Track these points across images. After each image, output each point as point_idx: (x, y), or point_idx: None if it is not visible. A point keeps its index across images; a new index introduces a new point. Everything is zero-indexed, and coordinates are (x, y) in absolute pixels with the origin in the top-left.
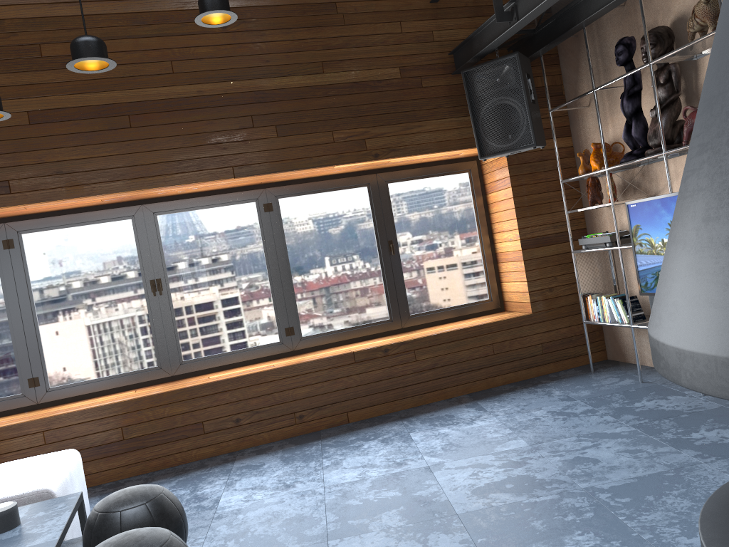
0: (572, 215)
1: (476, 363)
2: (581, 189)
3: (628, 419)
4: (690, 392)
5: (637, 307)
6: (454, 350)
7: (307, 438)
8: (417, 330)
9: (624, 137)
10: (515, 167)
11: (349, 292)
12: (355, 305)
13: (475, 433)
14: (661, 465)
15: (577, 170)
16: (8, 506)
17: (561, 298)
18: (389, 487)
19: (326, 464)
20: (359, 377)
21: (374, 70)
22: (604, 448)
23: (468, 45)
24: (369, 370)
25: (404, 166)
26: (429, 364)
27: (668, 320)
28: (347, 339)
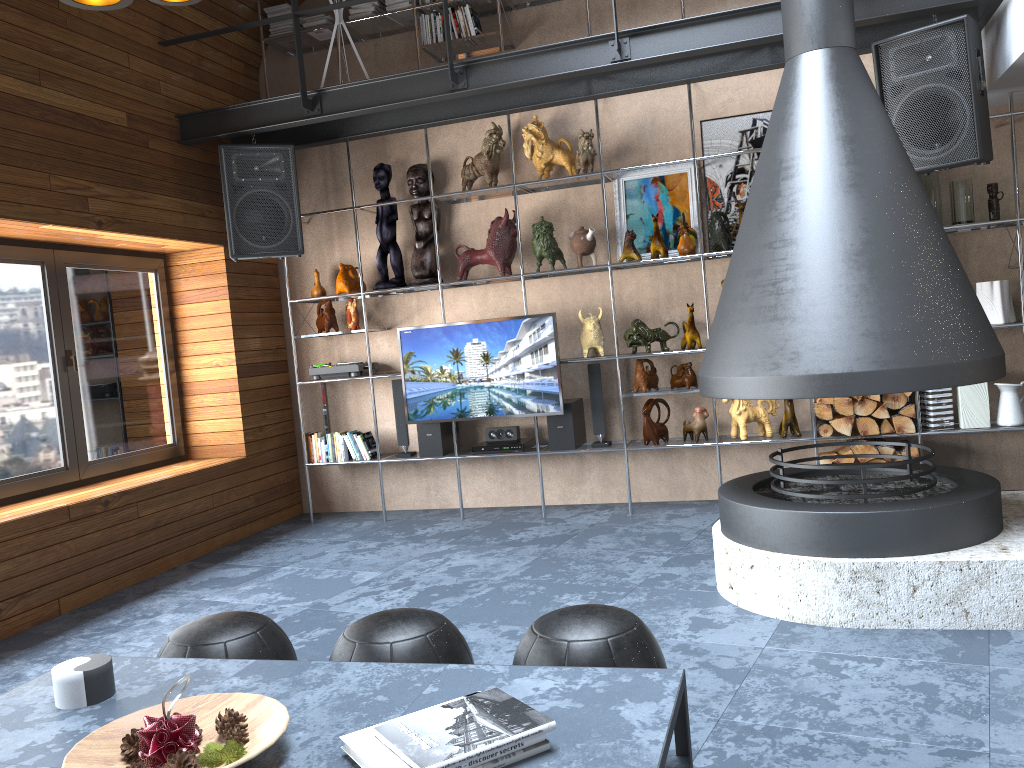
0: (277, 343)
1: (198, 520)
2: (285, 315)
3: (435, 541)
4: (447, 518)
5: (374, 443)
6: (177, 503)
7: (23, 641)
8: (104, 482)
9: (379, 263)
10: (233, 276)
11: (12, 422)
12: (20, 444)
13: (295, 580)
14: (527, 556)
15: (280, 292)
16: (97, 658)
17: (269, 440)
18: (305, 629)
19: (147, 644)
20: (75, 543)
21: (99, 106)
22: (459, 558)
23: (216, 116)
24: (87, 532)
25: (86, 247)
26: (152, 522)
27: (790, 362)
28: (10, 496)
